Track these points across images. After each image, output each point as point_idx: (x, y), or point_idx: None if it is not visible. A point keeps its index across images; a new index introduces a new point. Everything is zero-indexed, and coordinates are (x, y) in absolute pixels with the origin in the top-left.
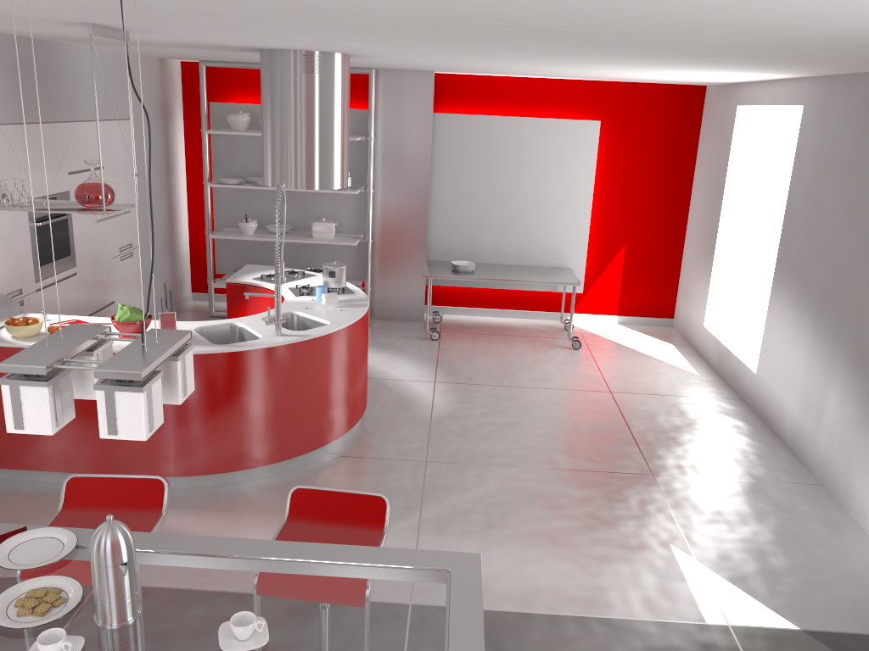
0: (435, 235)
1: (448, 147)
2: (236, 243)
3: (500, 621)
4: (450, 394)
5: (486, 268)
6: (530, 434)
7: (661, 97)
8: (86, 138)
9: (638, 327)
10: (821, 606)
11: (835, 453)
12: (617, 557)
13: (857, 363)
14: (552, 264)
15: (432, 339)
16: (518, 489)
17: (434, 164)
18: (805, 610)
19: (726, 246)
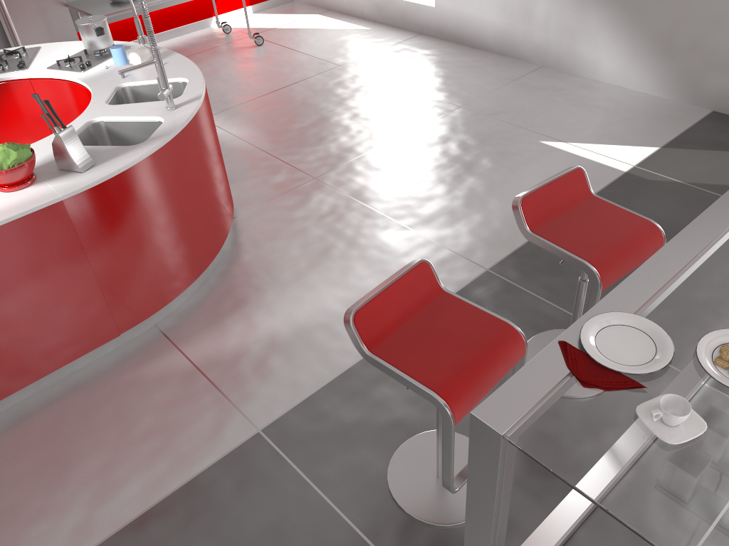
0: None
1: None
2: None
3: None
4: (234, 122)
5: None
6: (345, 120)
7: None
8: None
9: (272, 11)
10: (647, 131)
11: (554, 38)
12: (531, 165)
13: None
14: None
15: None
16: (408, 160)
17: None
18: (646, 137)
19: None
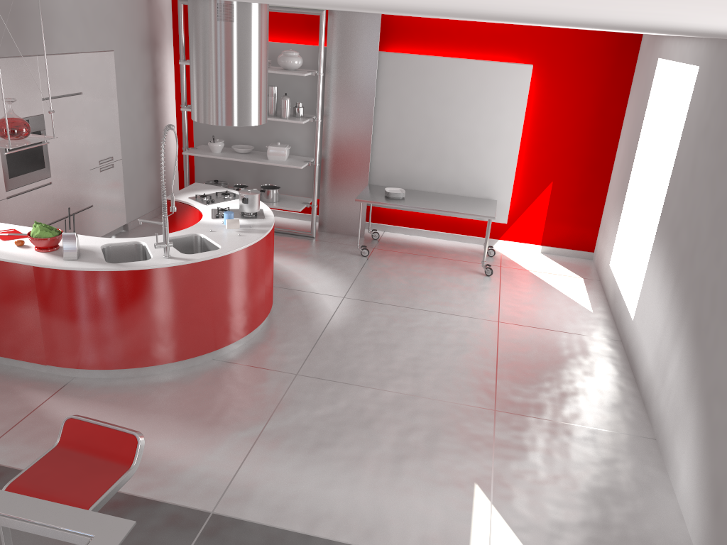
0: (377, 162)
1: (391, 84)
2: (211, 158)
3: (280, 540)
4: (351, 311)
5: (417, 195)
6: (403, 357)
7: (597, 44)
8: (62, 69)
9: (558, 258)
10: None
11: (668, 414)
12: (418, 490)
13: (694, 333)
14: (480, 196)
15: (362, 255)
16: (364, 411)
17: (379, 98)
18: None
19: (636, 192)
